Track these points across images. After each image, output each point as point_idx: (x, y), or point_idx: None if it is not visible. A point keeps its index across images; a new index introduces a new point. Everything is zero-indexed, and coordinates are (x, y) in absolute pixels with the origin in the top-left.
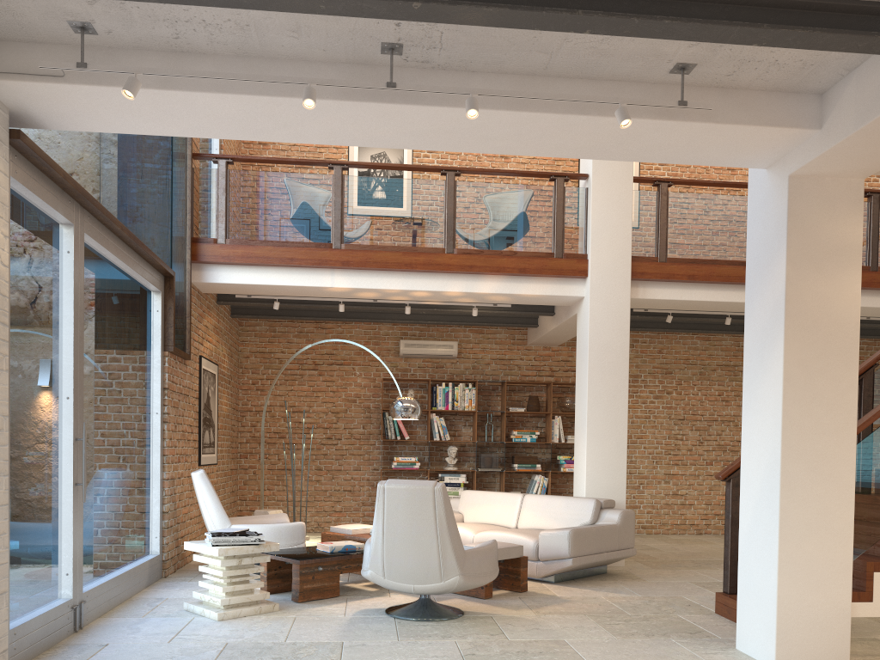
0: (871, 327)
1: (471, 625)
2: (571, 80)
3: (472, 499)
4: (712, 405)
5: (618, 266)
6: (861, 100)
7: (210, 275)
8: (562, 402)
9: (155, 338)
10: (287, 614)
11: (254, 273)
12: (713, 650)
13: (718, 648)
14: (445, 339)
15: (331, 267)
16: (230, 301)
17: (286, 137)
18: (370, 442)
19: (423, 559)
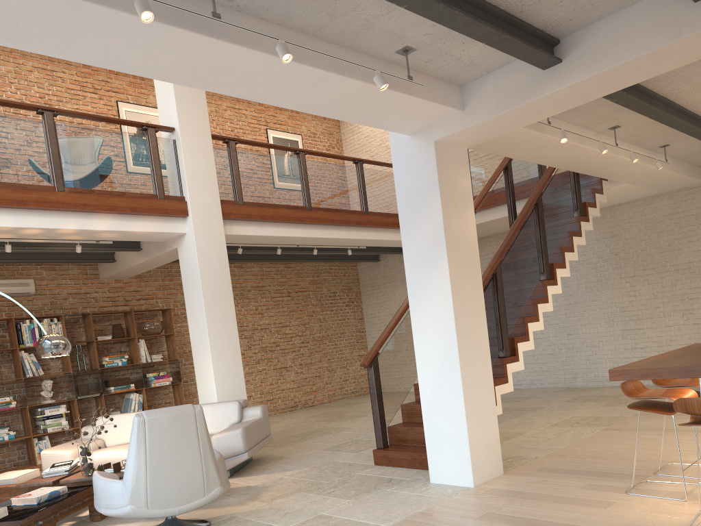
0: (345, 254)
1: None
2: (329, 43)
3: (111, 424)
4: (253, 317)
5: (212, 208)
6: (500, 94)
7: None
8: (144, 327)
9: None
10: None
11: None
12: (422, 488)
13: (421, 486)
14: (17, 277)
15: None
16: None
17: (49, 48)
18: None
19: (188, 480)
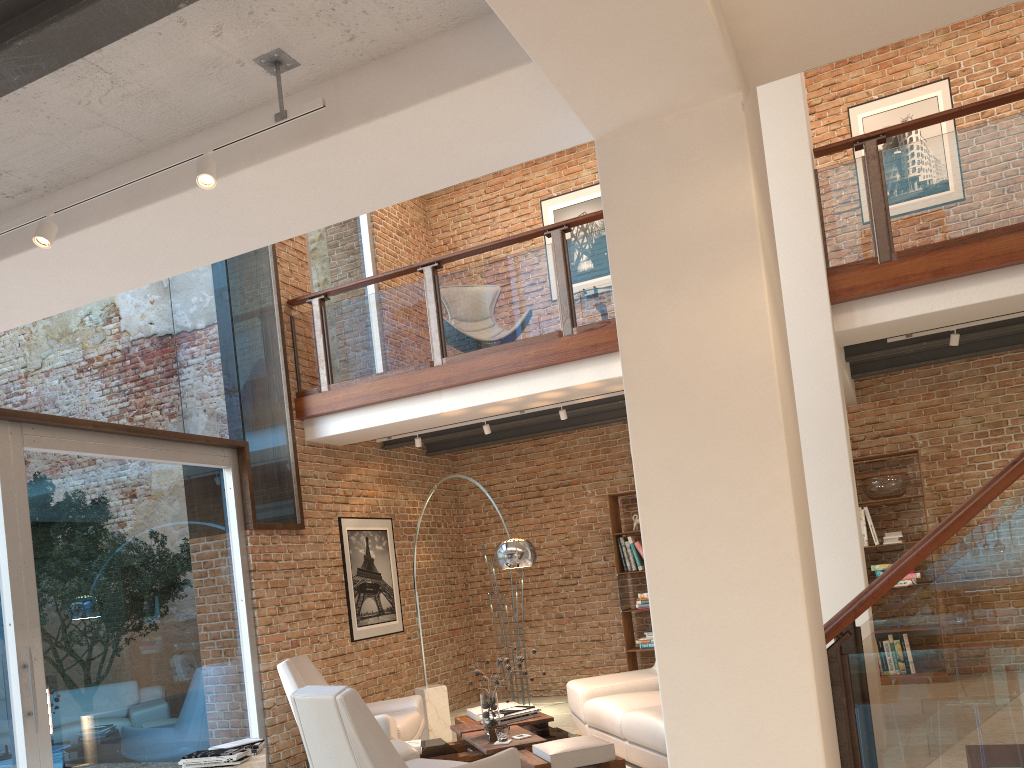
0: None
1: None
2: (190, 138)
3: None
4: None
5: (805, 290)
6: None
7: (322, 428)
8: (865, 486)
9: (232, 518)
10: None
11: (362, 416)
12: None
13: None
14: None
15: (435, 389)
16: (396, 443)
17: (31, 313)
18: (615, 576)
19: None
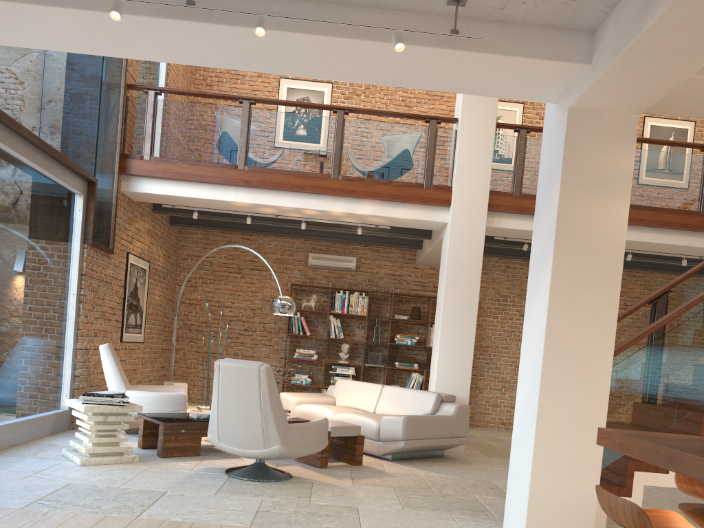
0: None
1: (289, 487)
2: (361, 8)
3: (344, 387)
4: None
5: (477, 198)
6: (617, 35)
7: (136, 186)
8: None
9: (76, 232)
10: (143, 465)
11: (172, 186)
12: (481, 527)
13: (487, 525)
14: (347, 254)
15: (235, 185)
16: (163, 210)
17: (127, 53)
18: (280, 335)
19: (249, 428)
